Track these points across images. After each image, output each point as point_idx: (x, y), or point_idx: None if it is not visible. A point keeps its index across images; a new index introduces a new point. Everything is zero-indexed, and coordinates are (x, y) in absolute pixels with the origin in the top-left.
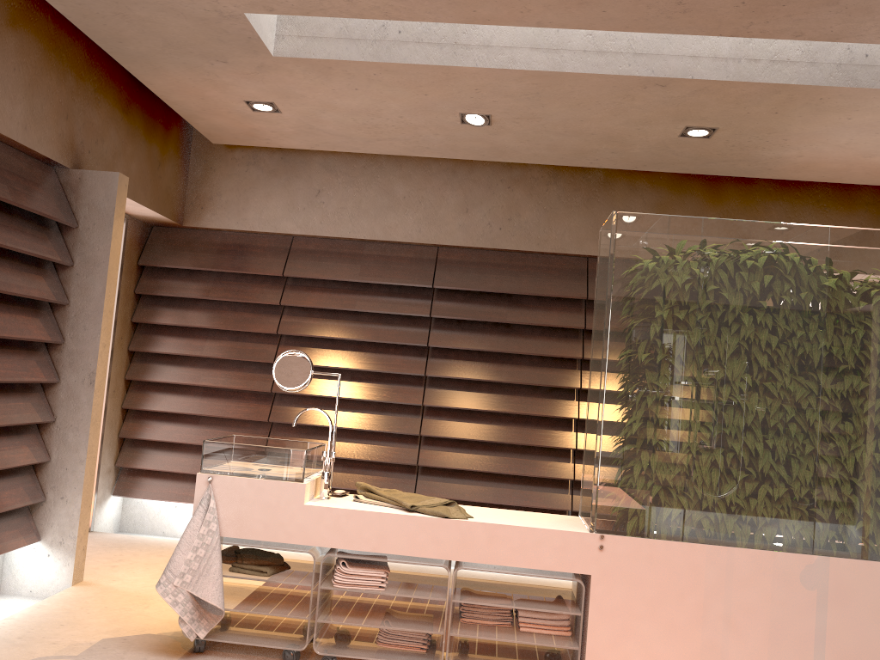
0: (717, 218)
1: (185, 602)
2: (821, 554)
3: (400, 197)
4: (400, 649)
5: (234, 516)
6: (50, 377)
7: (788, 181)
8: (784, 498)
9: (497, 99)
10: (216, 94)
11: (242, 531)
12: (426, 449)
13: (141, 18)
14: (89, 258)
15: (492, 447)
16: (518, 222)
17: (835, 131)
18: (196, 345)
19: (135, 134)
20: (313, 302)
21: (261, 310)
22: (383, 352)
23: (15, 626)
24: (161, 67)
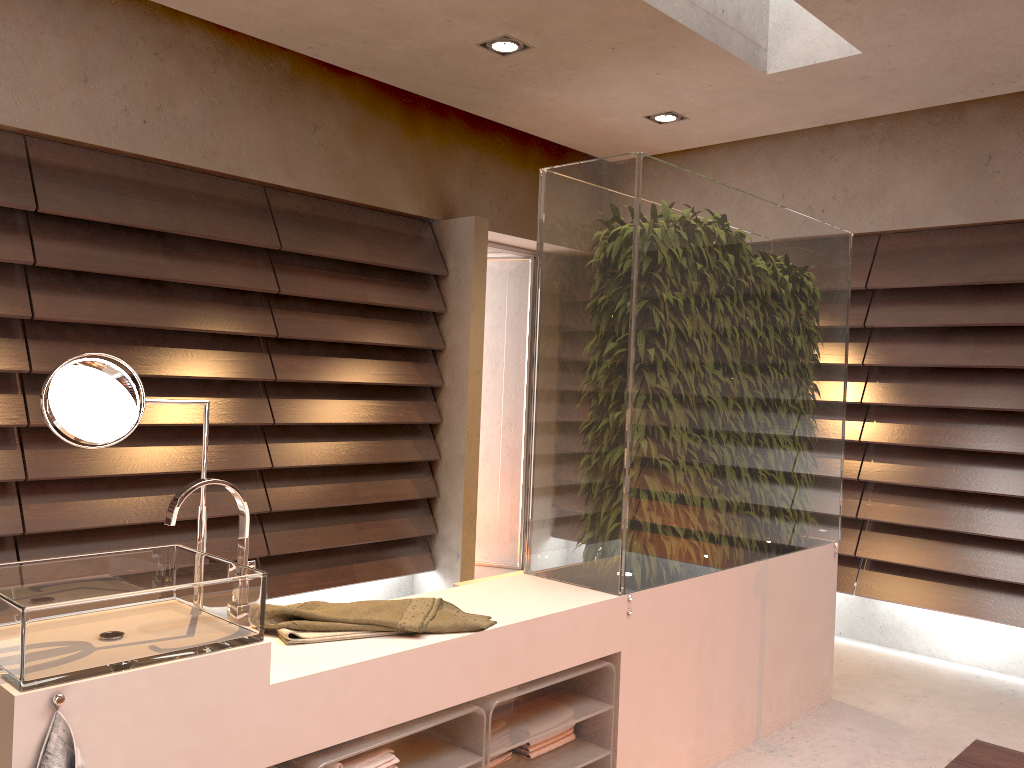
0: (712, 180)
1: None
2: (764, 558)
3: None
4: None
5: (122, 764)
6: None
7: (476, 123)
8: (746, 506)
9: None
10: None
11: None
12: (34, 502)
13: None
14: None
15: (146, 482)
16: (173, 115)
17: (624, 83)
18: None
19: None
20: None
21: None
22: None
23: None
24: None
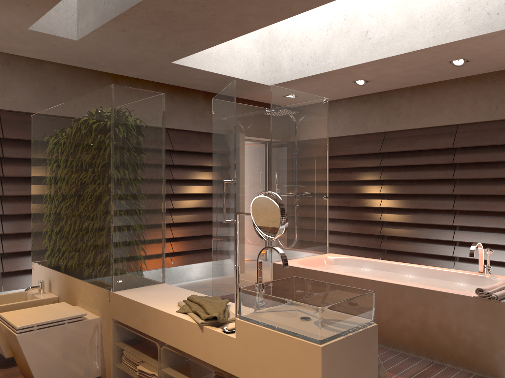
0: None
1: None
2: None
3: None
4: None
5: None
6: None
7: None
8: None
9: None
10: None
11: None
12: None
13: None
14: None
15: None
16: None
17: None
18: None
19: None
20: None
21: None
22: None
23: None
24: None
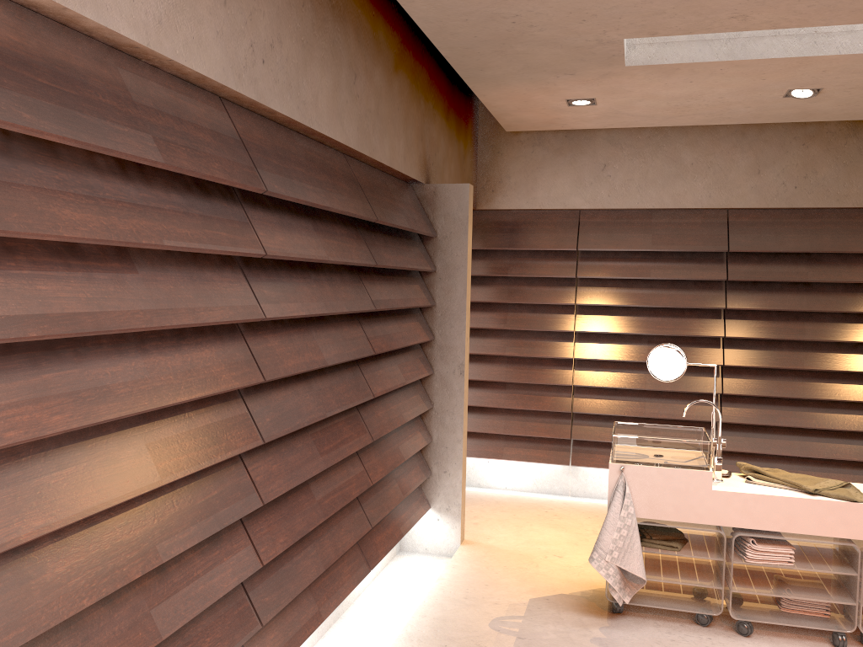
0: None
1: (614, 575)
2: None
3: (687, 164)
4: (804, 614)
5: (646, 499)
6: (429, 371)
7: None
8: None
9: (840, 76)
10: (542, 97)
11: (655, 513)
12: (728, 406)
13: (517, 52)
14: (449, 263)
15: (795, 402)
16: (815, 179)
17: None
18: (499, 319)
19: (452, 136)
20: (607, 273)
21: (556, 283)
22: (679, 316)
23: (452, 587)
24: (504, 83)
